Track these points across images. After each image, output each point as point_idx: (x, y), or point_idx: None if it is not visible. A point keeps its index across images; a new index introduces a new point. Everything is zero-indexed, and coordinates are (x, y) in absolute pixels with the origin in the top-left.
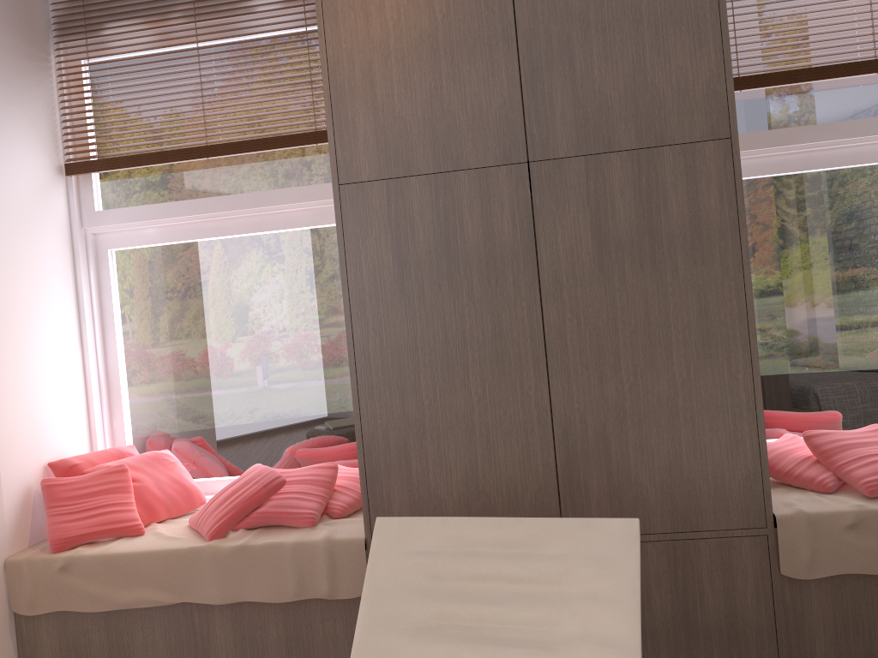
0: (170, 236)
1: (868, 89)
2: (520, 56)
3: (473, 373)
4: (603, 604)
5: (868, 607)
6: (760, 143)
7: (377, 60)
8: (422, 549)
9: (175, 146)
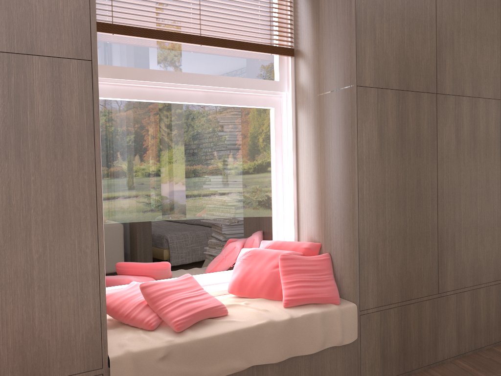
0: None
1: (196, 55)
2: None
3: None
4: None
5: None
6: (126, 75)
7: None
8: None
9: None
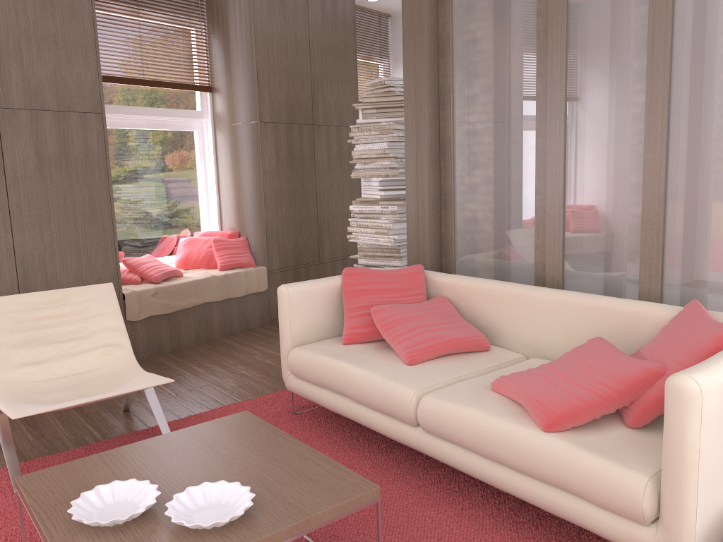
0: None
1: (139, 92)
2: None
3: None
4: (106, 316)
5: (159, 329)
6: None
7: None
8: (7, 311)
9: None
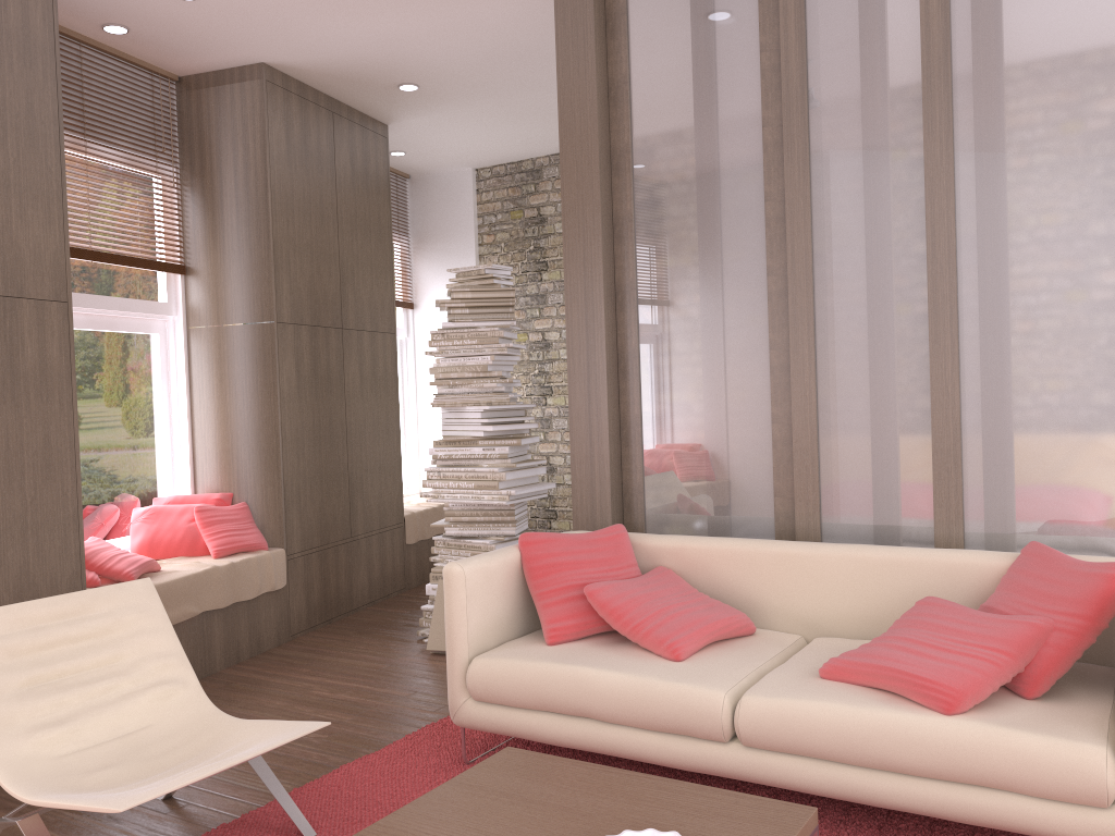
0: None
1: (80, 270)
2: None
3: None
4: (151, 634)
5: None
6: None
7: None
8: None
9: None
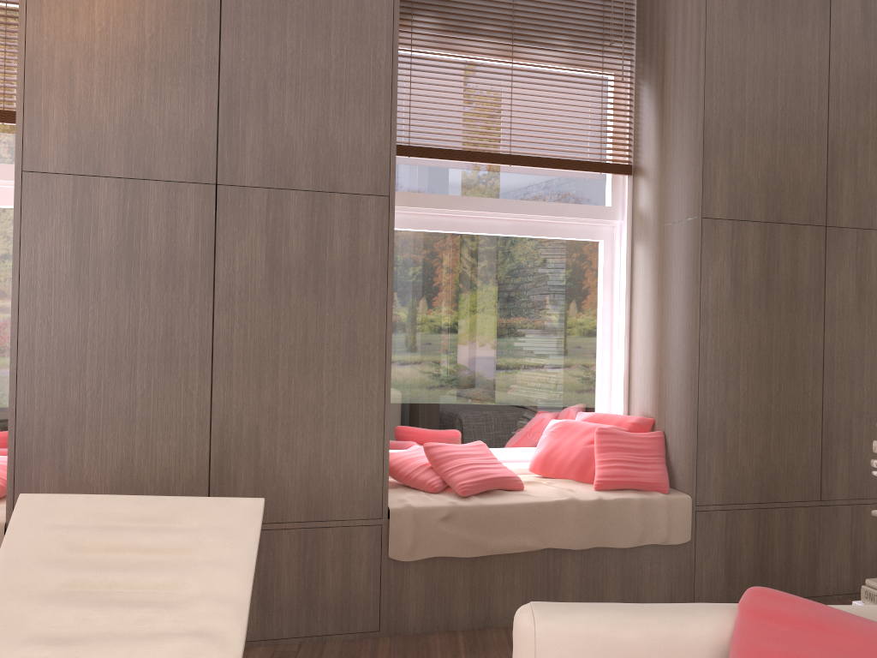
0: None
1: (504, 176)
2: (220, 89)
3: (141, 369)
4: (224, 568)
5: (450, 583)
6: (420, 203)
7: (80, 60)
8: (63, 523)
9: None
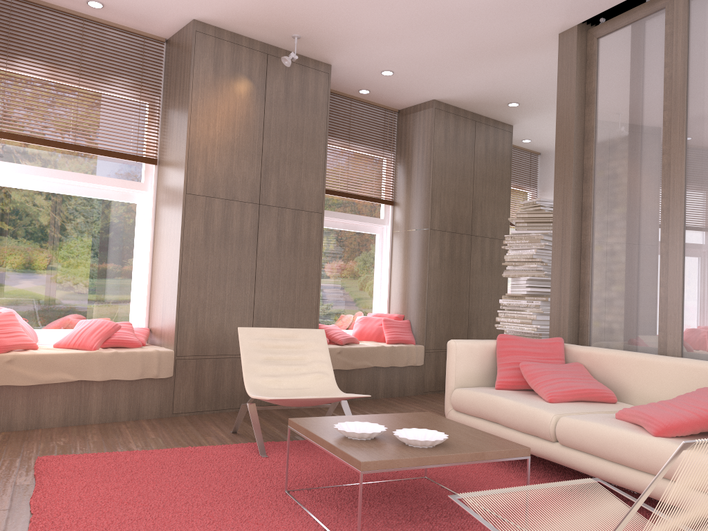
0: (31, 185)
1: (342, 202)
2: (262, 162)
3: (228, 284)
4: (318, 352)
5: (339, 381)
6: None
7: (210, 146)
8: (257, 337)
9: (56, 139)
